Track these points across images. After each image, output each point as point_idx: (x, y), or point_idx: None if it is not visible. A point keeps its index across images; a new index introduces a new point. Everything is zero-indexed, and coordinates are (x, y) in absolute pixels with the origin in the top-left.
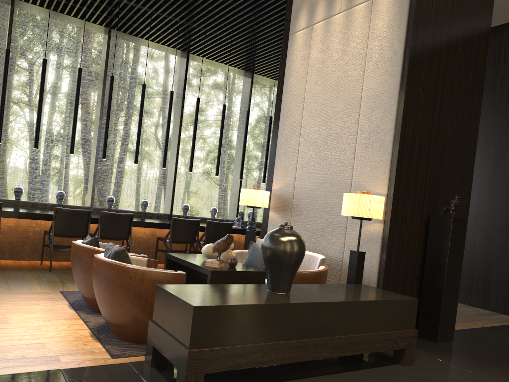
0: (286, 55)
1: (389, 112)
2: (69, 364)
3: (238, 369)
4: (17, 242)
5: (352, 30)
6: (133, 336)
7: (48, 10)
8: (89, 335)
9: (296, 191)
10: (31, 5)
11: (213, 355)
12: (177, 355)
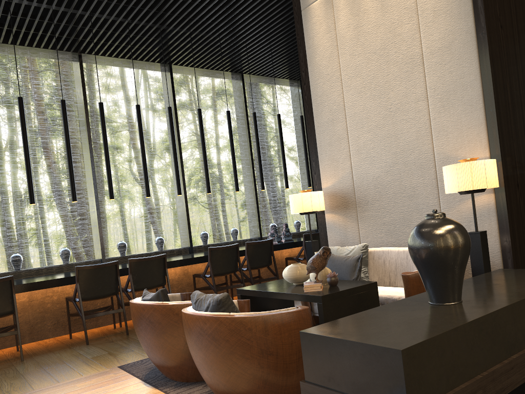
0: (303, 33)
1: (468, 61)
2: None
3: None
4: (35, 319)
5: None
6: None
7: (5, 45)
8: None
9: (358, 183)
10: None
11: None
12: None
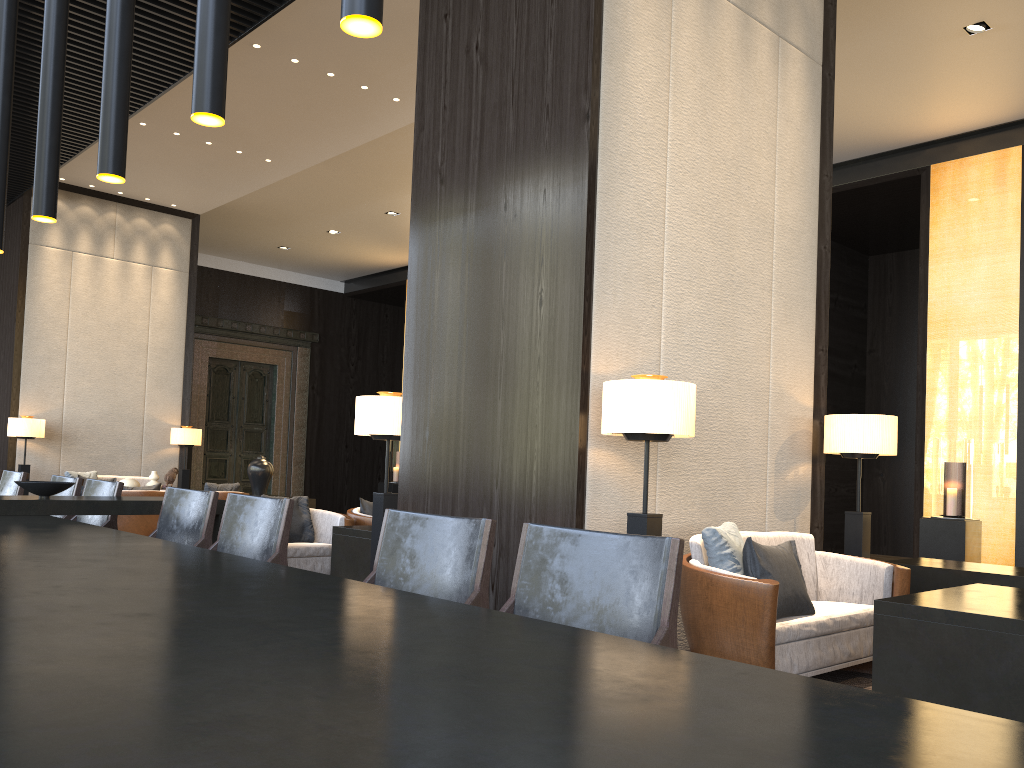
0: (27, 264)
1: (178, 365)
2: None
3: None
4: None
5: (132, 283)
6: None
7: None
8: None
9: (68, 419)
10: None
11: None
12: None
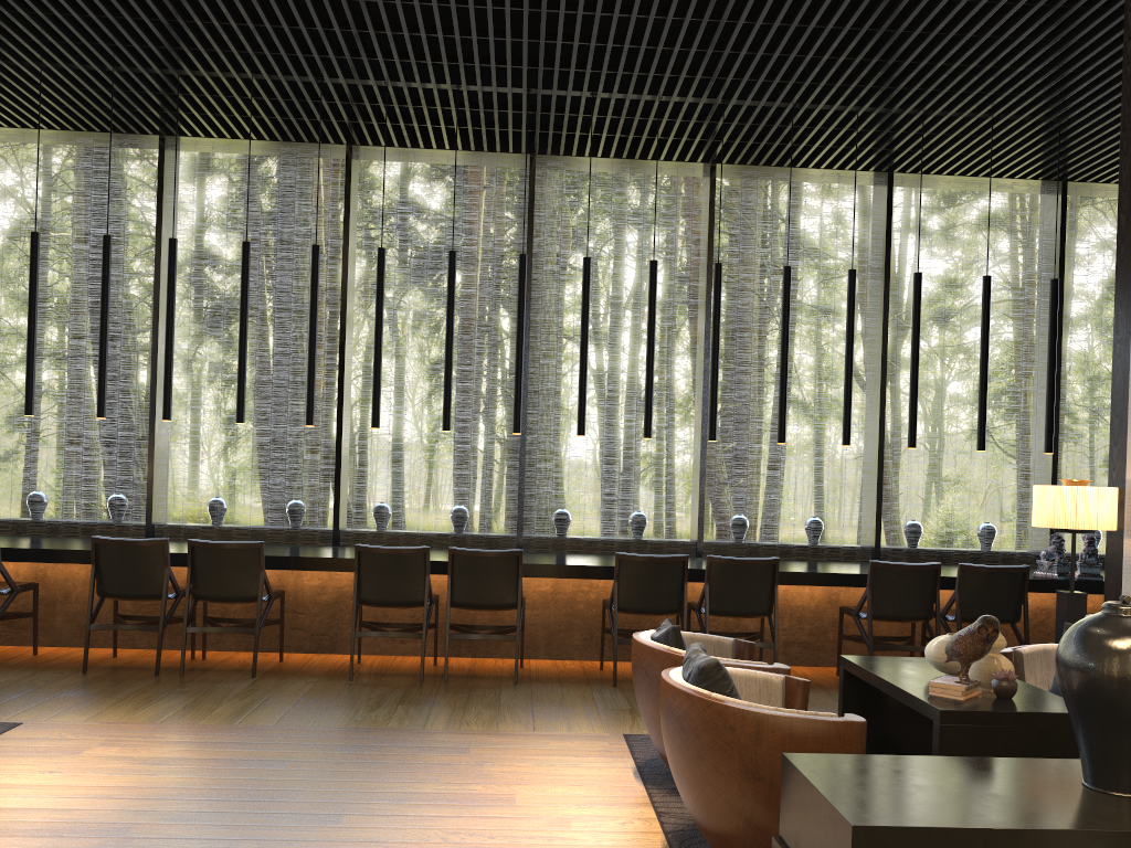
0: None
1: None
2: None
3: None
4: (558, 624)
5: None
6: None
7: (593, 159)
8: None
9: None
10: (563, 157)
11: None
12: None
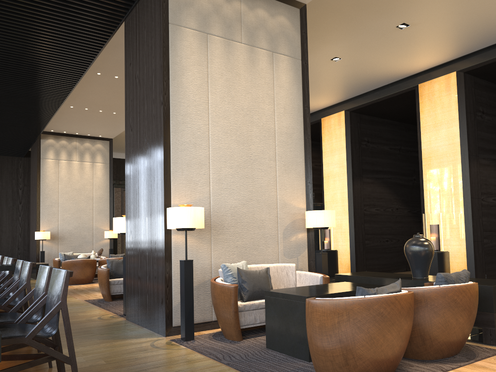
0: (40, 167)
1: (107, 204)
2: None
3: None
4: None
5: (85, 170)
6: None
7: None
8: None
9: (61, 230)
10: None
11: None
12: None
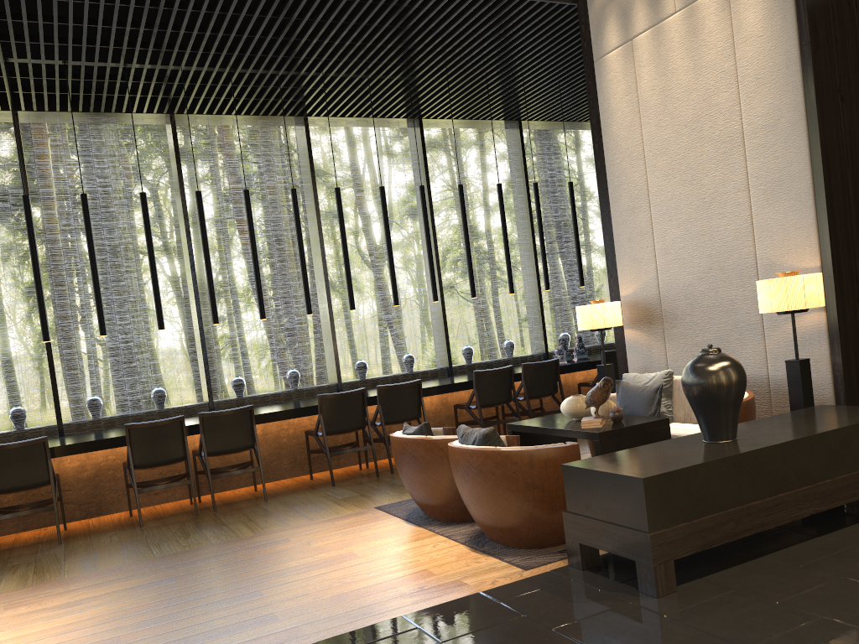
0: (596, 92)
1: (796, 146)
2: (482, 585)
3: (710, 547)
4: (270, 455)
5: (703, 35)
6: (533, 540)
7: (219, 116)
8: (469, 551)
9: (664, 291)
10: (196, 115)
11: (678, 536)
12: (631, 545)
